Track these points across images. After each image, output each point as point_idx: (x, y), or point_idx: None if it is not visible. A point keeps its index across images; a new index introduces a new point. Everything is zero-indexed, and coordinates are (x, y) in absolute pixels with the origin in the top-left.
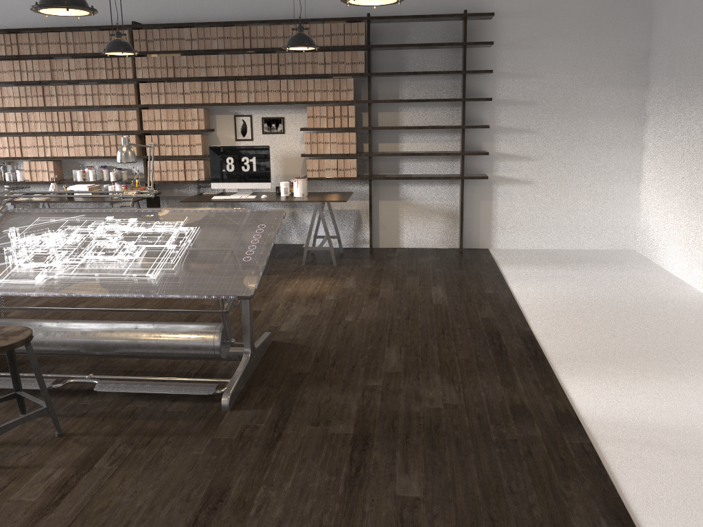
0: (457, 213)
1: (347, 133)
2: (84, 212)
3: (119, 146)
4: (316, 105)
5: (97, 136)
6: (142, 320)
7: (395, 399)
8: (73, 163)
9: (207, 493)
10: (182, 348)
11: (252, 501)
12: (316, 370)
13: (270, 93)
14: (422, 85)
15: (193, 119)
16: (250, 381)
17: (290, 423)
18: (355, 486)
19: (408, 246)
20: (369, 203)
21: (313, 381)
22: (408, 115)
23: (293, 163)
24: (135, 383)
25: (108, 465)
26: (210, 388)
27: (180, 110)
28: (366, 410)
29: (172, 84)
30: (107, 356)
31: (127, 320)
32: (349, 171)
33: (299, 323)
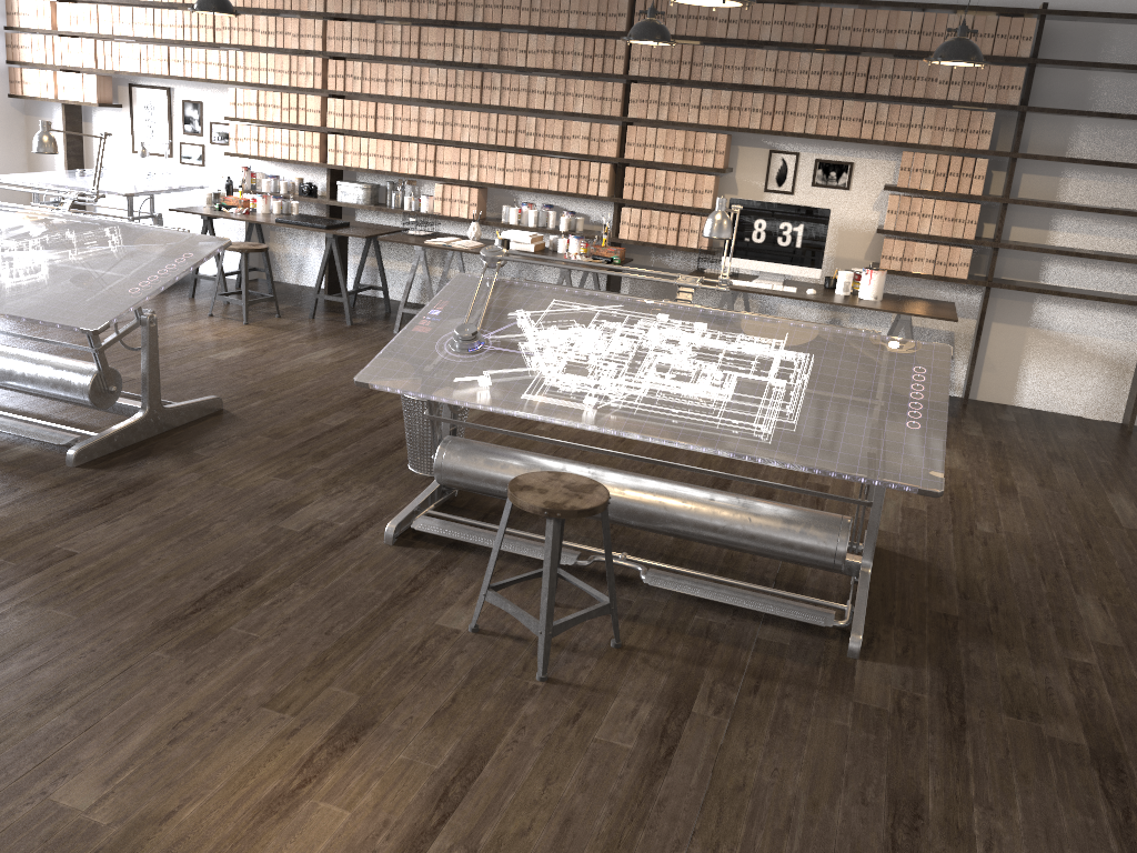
0: (1132, 364)
1: (964, 204)
2: (620, 300)
3: (581, 178)
4: (914, 149)
5: (550, 159)
6: (646, 469)
7: (1134, 697)
8: (503, 195)
9: (890, 799)
10: (782, 544)
11: (970, 830)
12: (971, 615)
13: (844, 122)
14: (1115, 136)
15: (707, 149)
16: (869, 613)
17: (971, 704)
18: (1134, 844)
19: (1028, 404)
20: (972, 324)
21: (975, 634)
22: (1076, 185)
23: (854, 240)
24: (703, 583)
25: (713, 714)
26: (825, 617)
27: (689, 134)
28: (1092, 706)
29: (684, 89)
30: (637, 527)
31: (623, 466)
32: (954, 268)
33: (902, 521)
